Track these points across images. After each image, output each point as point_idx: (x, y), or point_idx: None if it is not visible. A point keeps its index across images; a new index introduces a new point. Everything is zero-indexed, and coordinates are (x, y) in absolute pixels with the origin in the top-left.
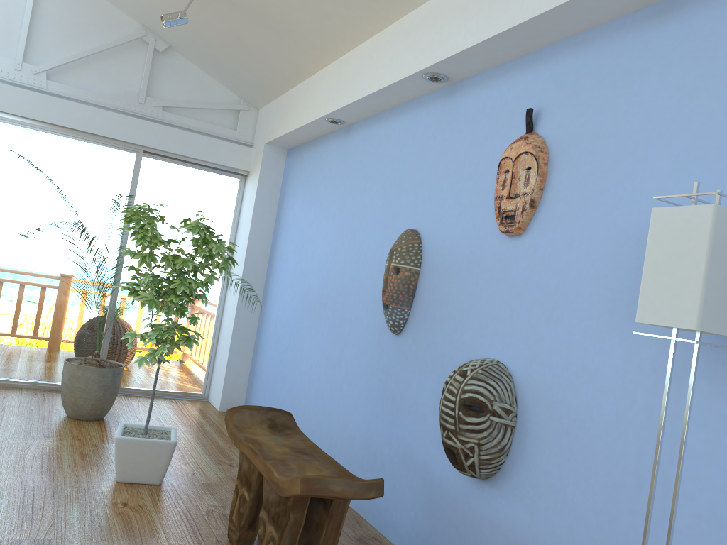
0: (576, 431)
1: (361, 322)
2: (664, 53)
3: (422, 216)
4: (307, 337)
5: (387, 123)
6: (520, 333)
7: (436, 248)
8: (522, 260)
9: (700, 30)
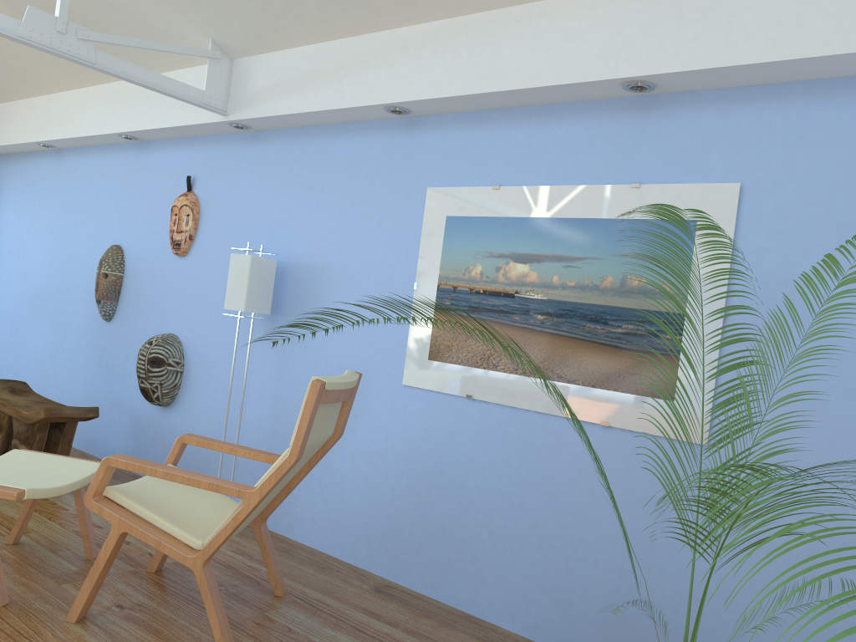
0: (212, 369)
1: (79, 313)
2: (252, 162)
3: (124, 235)
4: (30, 328)
5: (94, 157)
6: (185, 317)
7: (134, 260)
8: (186, 271)
9: (266, 155)
